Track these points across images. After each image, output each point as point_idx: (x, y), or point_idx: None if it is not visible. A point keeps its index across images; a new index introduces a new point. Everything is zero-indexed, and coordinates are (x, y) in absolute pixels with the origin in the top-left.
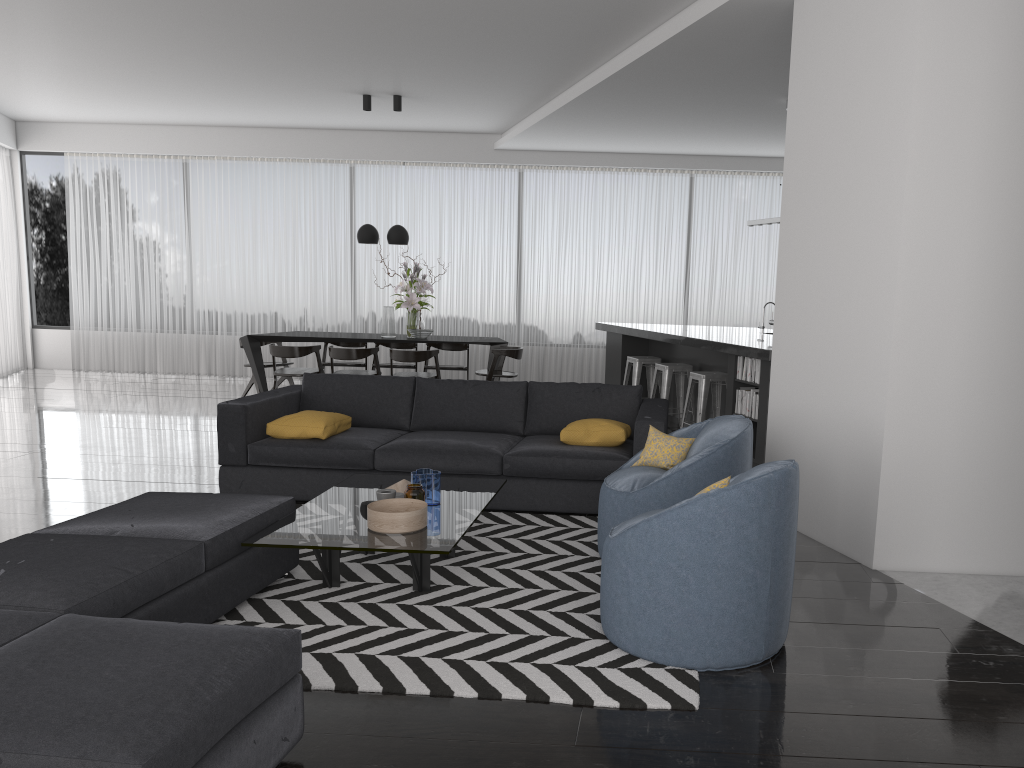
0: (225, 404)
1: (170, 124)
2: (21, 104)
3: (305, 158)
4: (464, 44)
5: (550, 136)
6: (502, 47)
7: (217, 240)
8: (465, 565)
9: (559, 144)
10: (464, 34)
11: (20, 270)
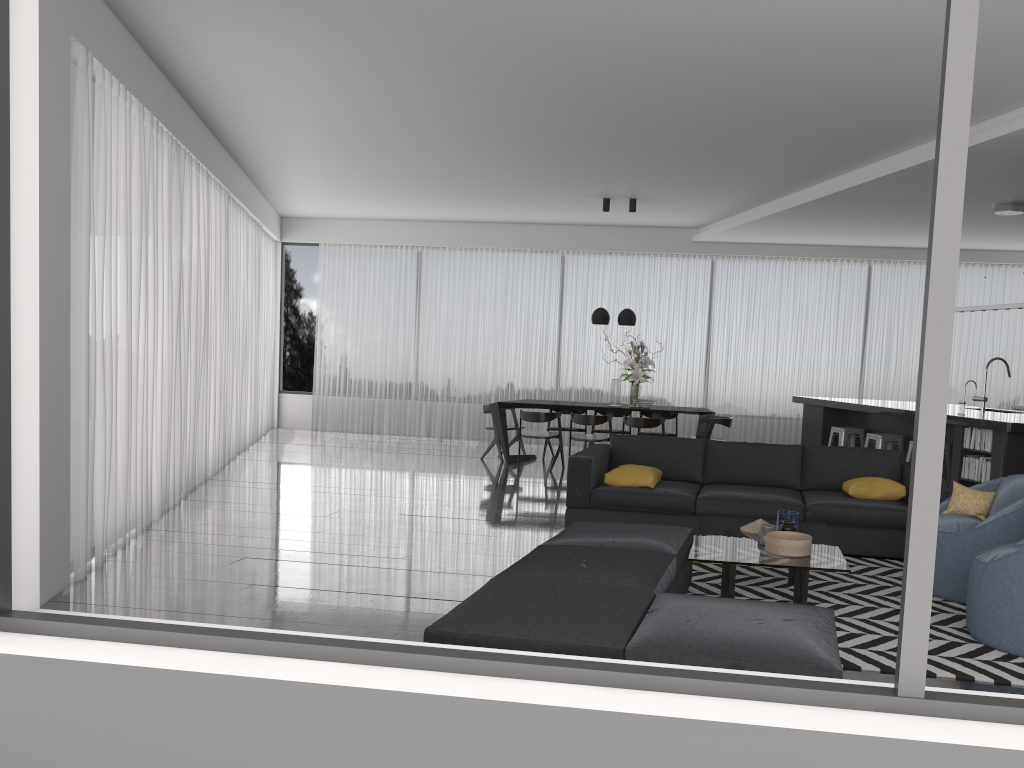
0: (575, 457)
1: (411, 220)
2: (301, 205)
3: (524, 249)
4: (727, 162)
5: (753, 231)
6: (758, 164)
7: (444, 319)
8: (815, 589)
9: (755, 237)
10: (734, 155)
11: (274, 343)
